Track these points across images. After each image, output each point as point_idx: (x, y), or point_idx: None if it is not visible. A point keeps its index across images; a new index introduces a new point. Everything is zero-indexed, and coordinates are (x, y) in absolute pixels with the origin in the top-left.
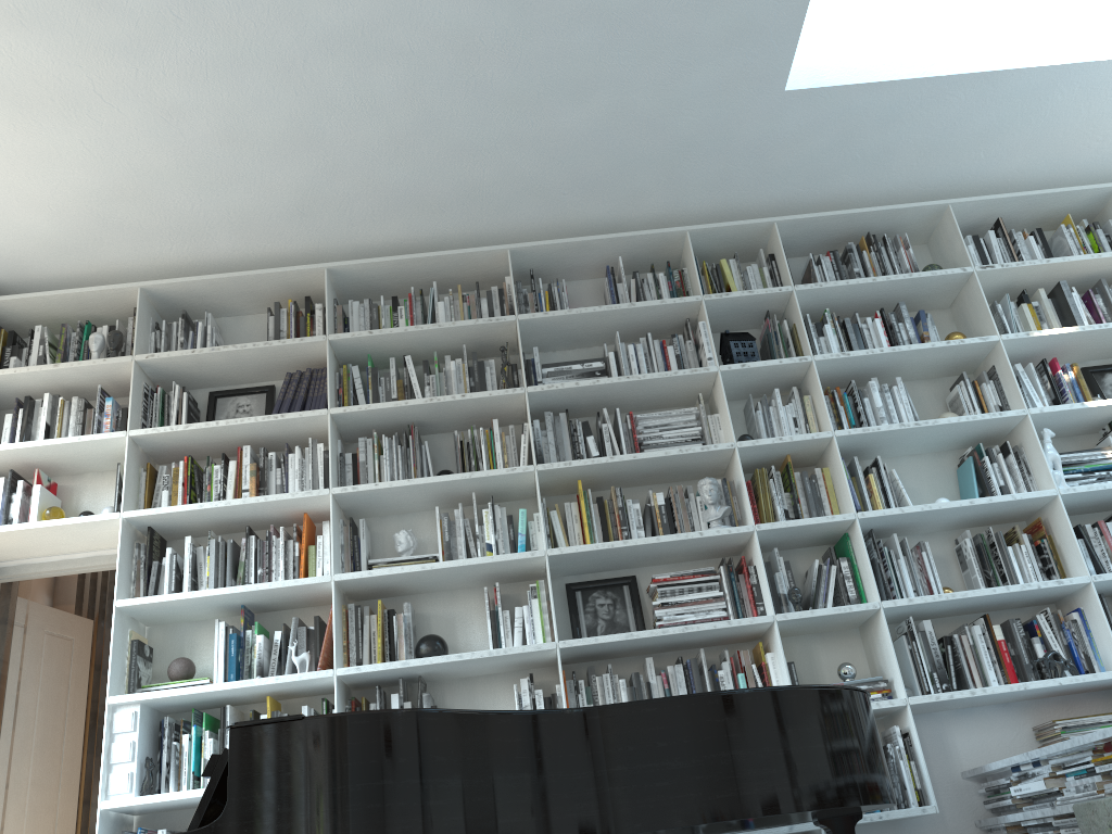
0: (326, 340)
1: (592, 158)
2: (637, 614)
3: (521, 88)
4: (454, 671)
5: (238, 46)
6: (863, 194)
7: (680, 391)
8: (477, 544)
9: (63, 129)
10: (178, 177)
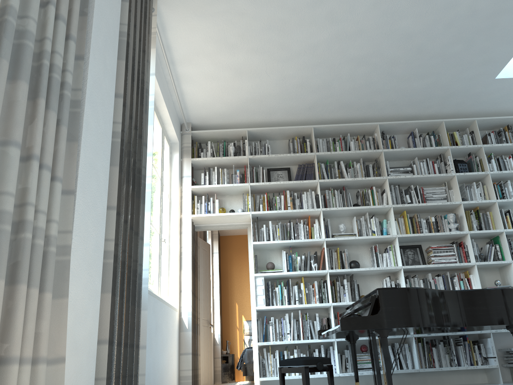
0: (315, 154)
1: (418, 95)
2: (422, 258)
3: (405, 75)
4: (362, 273)
5: (319, 60)
6: (508, 110)
7: (438, 180)
8: (369, 230)
9: (248, 81)
10: (276, 96)
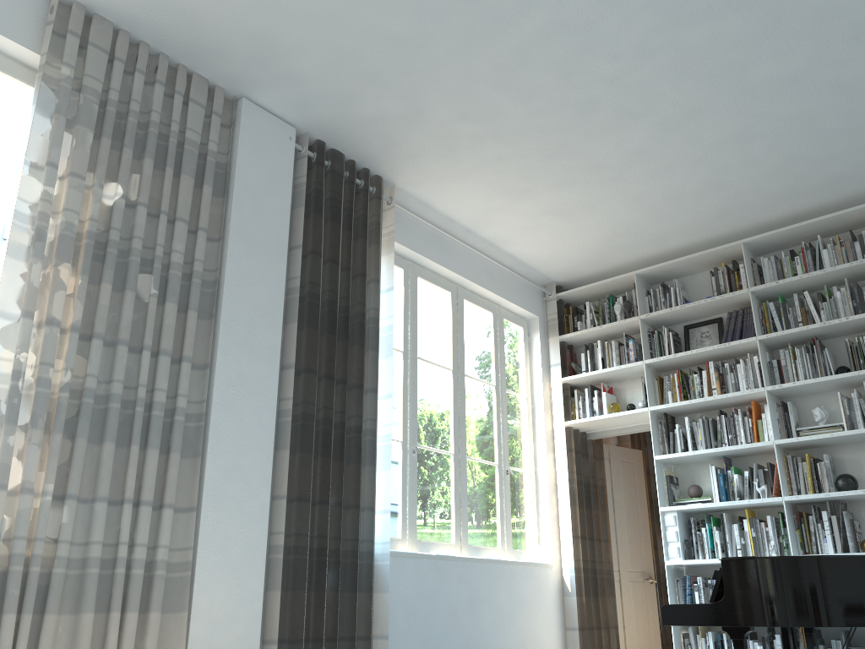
0: (748, 291)
1: None
2: None
3: (854, 123)
4: (863, 497)
5: (667, 161)
6: None
7: None
8: None
9: (585, 218)
10: (646, 220)
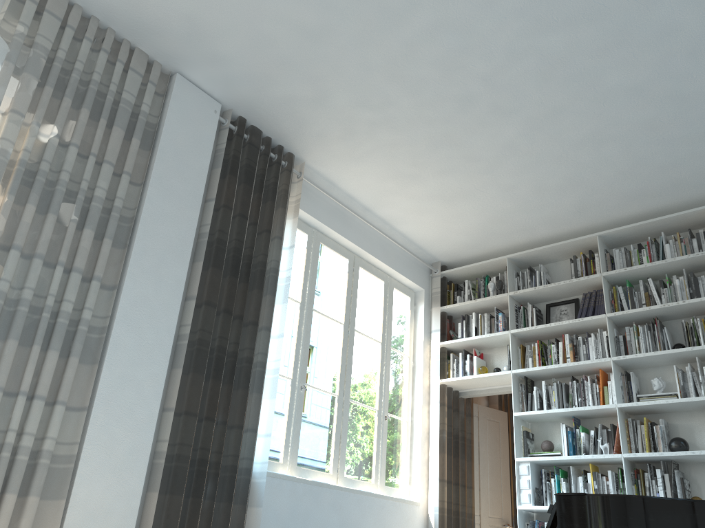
0: (601, 275)
1: None
2: None
3: (692, 133)
4: (693, 459)
5: (533, 157)
6: None
7: None
8: (700, 387)
9: (465, 204)
10: (516, 210)
